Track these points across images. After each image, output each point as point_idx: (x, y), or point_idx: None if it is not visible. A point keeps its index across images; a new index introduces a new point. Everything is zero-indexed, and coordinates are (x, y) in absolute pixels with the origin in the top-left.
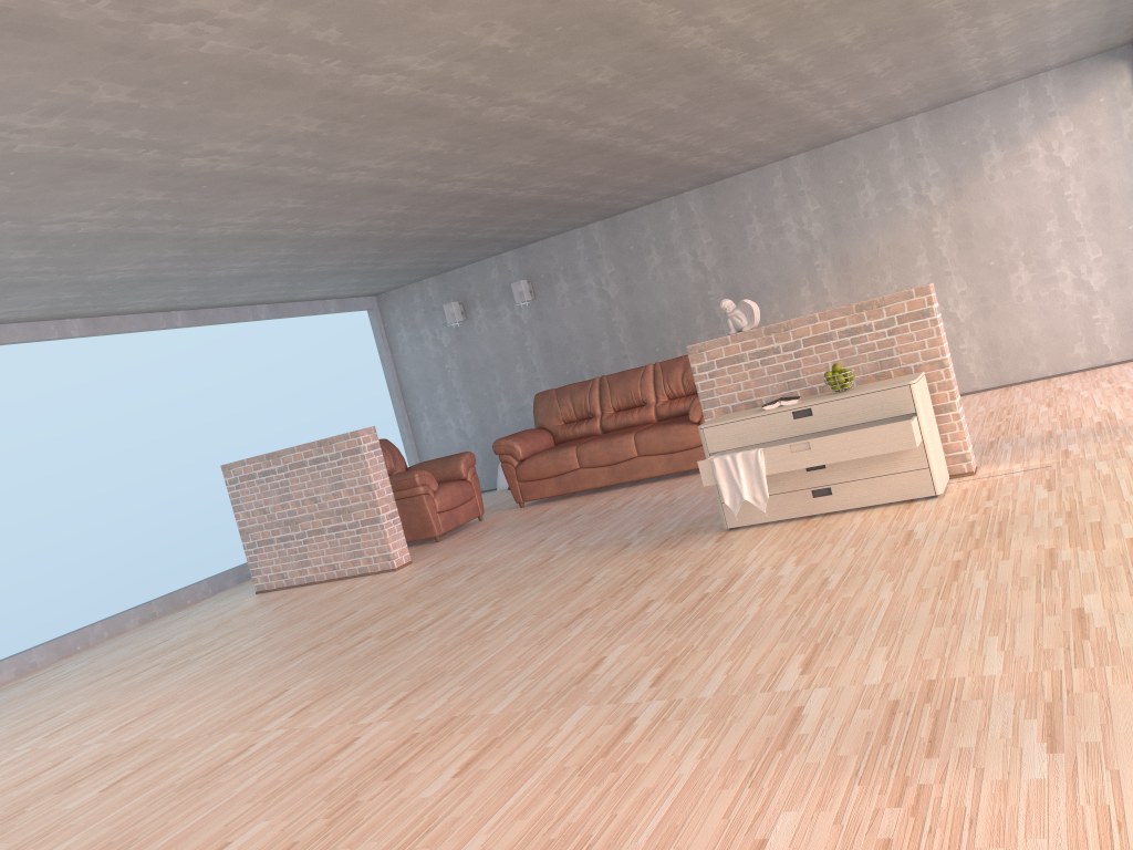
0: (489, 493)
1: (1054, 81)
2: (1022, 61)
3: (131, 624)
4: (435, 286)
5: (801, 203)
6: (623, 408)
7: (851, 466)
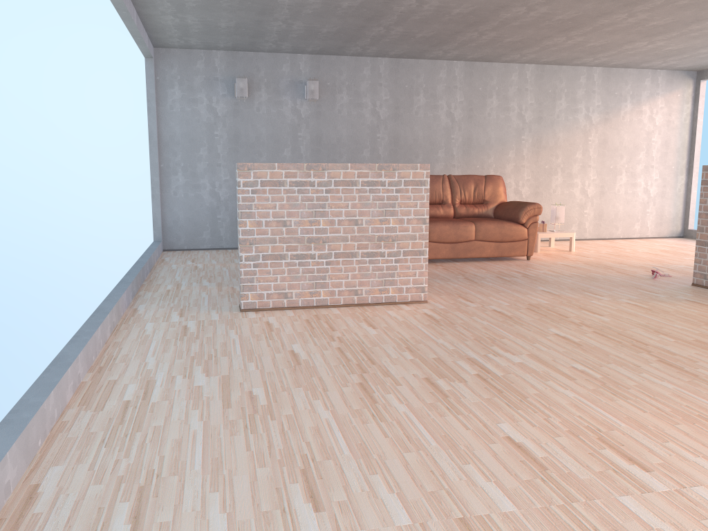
0: (236, 250)
1: (663, 76)
2: (696, 58)
3: (108, 333)
4: (223, 59)
5: (524, 96)
6: None
7: None
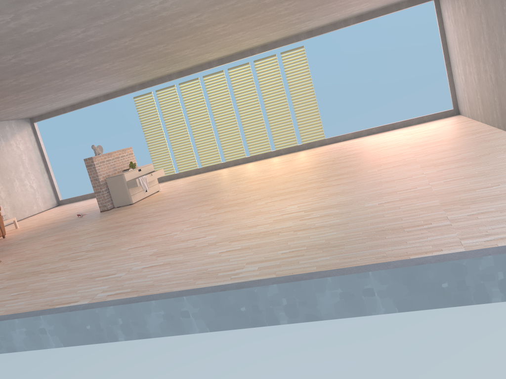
0: None
1: (14, 123)
2: (33, 112)
3: None
4: None
5: None
6: None
7: (148, 183)
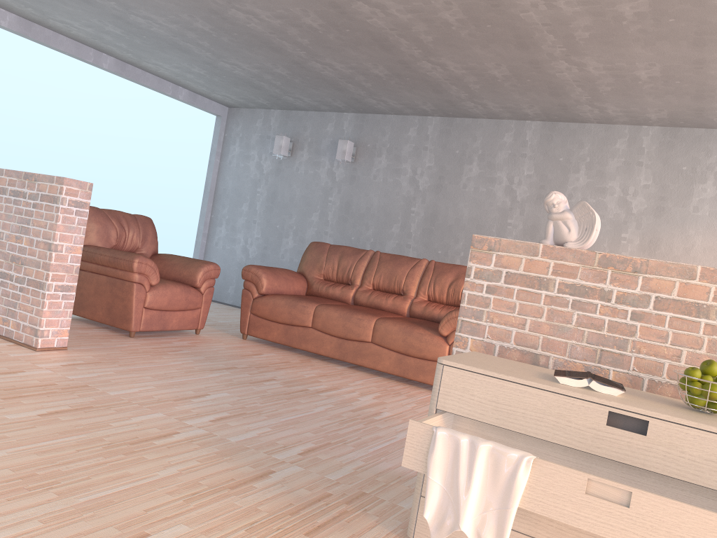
0: None
1: None
2: None
3: None
4: (278, 118)
5: (635, 173)
6: (382, 289)
7: None
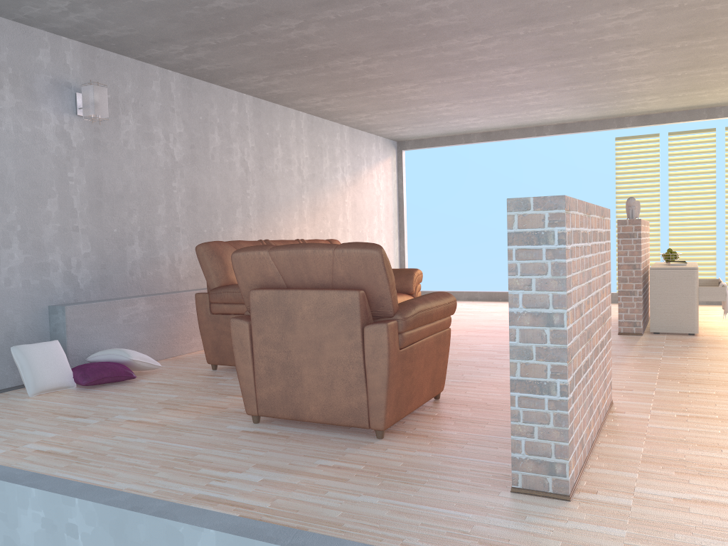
0: None
1: (381, 143)
2: (431, 128)
3: None
4: None
5: (301, 148)
6: None
7: None
